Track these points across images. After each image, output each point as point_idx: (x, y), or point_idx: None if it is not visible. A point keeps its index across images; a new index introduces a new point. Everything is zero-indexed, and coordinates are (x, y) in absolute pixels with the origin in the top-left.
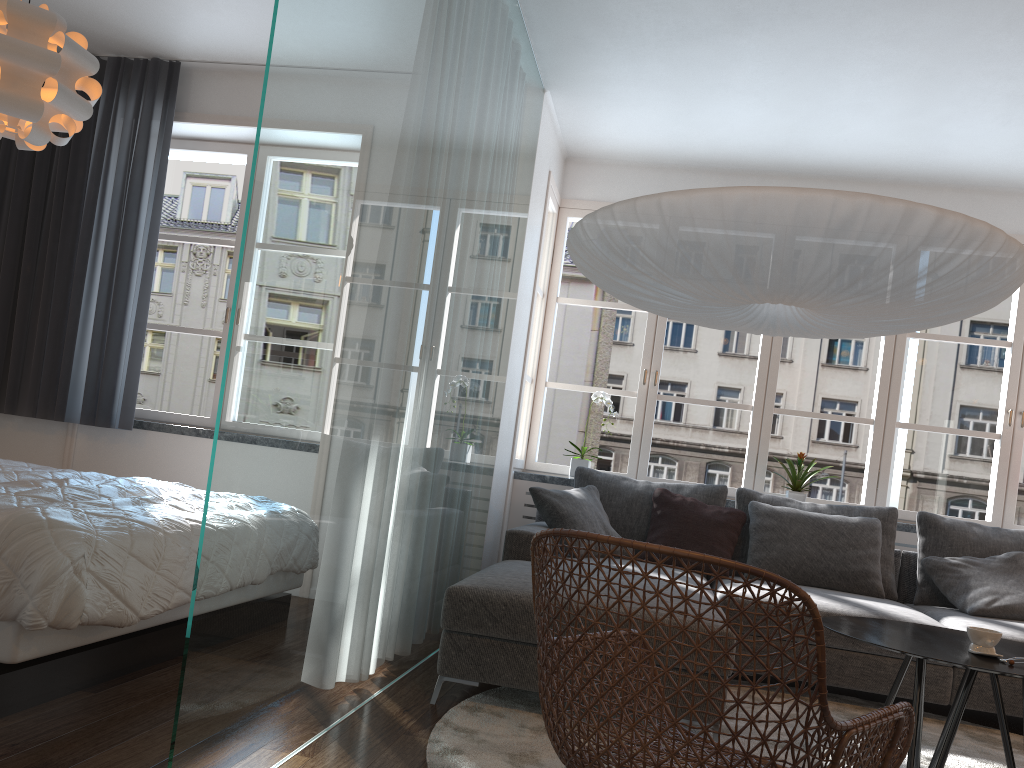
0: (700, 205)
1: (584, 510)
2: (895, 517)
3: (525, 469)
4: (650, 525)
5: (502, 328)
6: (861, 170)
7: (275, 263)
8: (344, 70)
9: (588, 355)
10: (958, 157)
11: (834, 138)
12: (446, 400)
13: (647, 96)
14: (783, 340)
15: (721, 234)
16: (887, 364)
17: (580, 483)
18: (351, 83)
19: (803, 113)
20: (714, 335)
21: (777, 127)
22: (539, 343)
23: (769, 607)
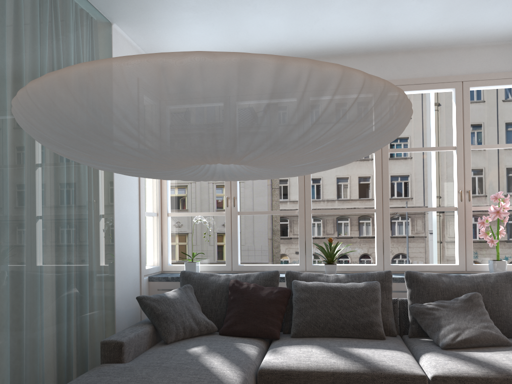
0: (53, 88)
1: (176, 307)
2: (390, 277)
3: (163, 271)
4: (227, 307)
5: (95, 192)
6: (343, 48)
7: None
8: None
9: None
10: (400, 30)
11: (315, 28)
12: (4, 266)
13: (179, 17)
14: None
15: (85, 114)
16: (378, 172)
17: (183, 282)
18: None
19: (286, 13)
20: None
21: (275, 26)
22: (158, 189)
23: (291, 373)
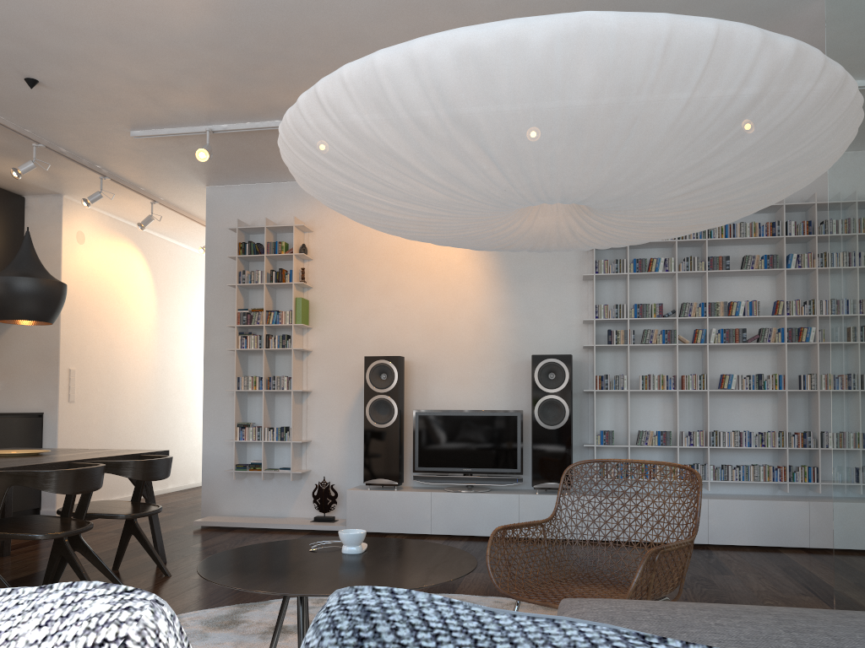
0: None
1: None
2: None
3: None
4: None
5: None
6: None
7: (841, 351)
8: (858, 216)
9: None
10: None
11: None
12: None
13: None
14: None
15: None
16: None
17: None
18: (863, 215)
19: None
20: None
21: None
22: None
23: None
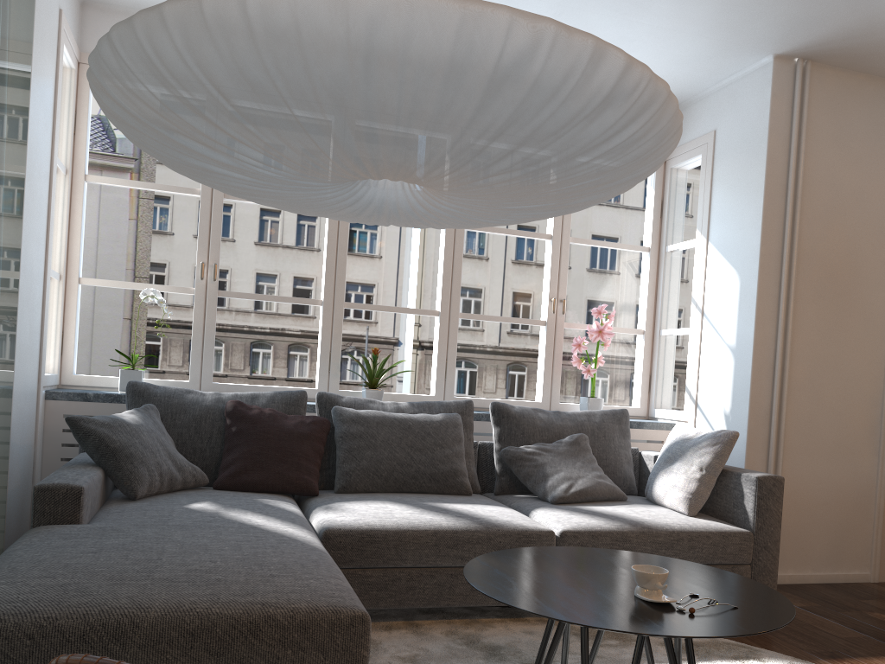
0: (312, 9)
1: (143, 438)
2: (472, 410)
3: (61, 384)
4: (225, 445)
5: (6, 209)
6: None
7: None
8: None
9: (128, 244)
10: None
11: None
12: None
13: None
14: (308, 231)
15: (344, 62)
16: (449, 256)
17: (134, 401)
18: None
19: None
20: (248, 226)
21: None
22: (66, 231)
23: (375, 534)
